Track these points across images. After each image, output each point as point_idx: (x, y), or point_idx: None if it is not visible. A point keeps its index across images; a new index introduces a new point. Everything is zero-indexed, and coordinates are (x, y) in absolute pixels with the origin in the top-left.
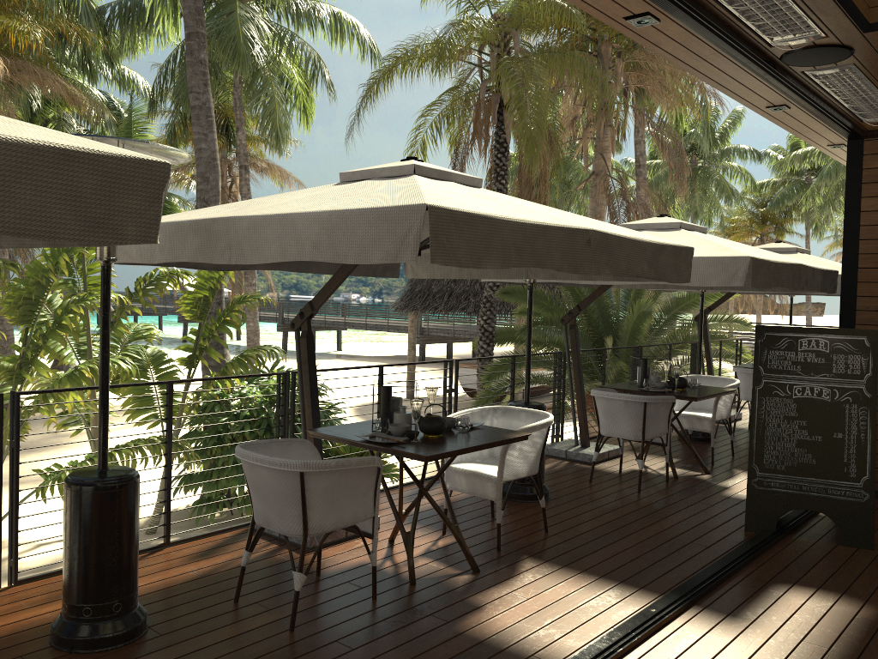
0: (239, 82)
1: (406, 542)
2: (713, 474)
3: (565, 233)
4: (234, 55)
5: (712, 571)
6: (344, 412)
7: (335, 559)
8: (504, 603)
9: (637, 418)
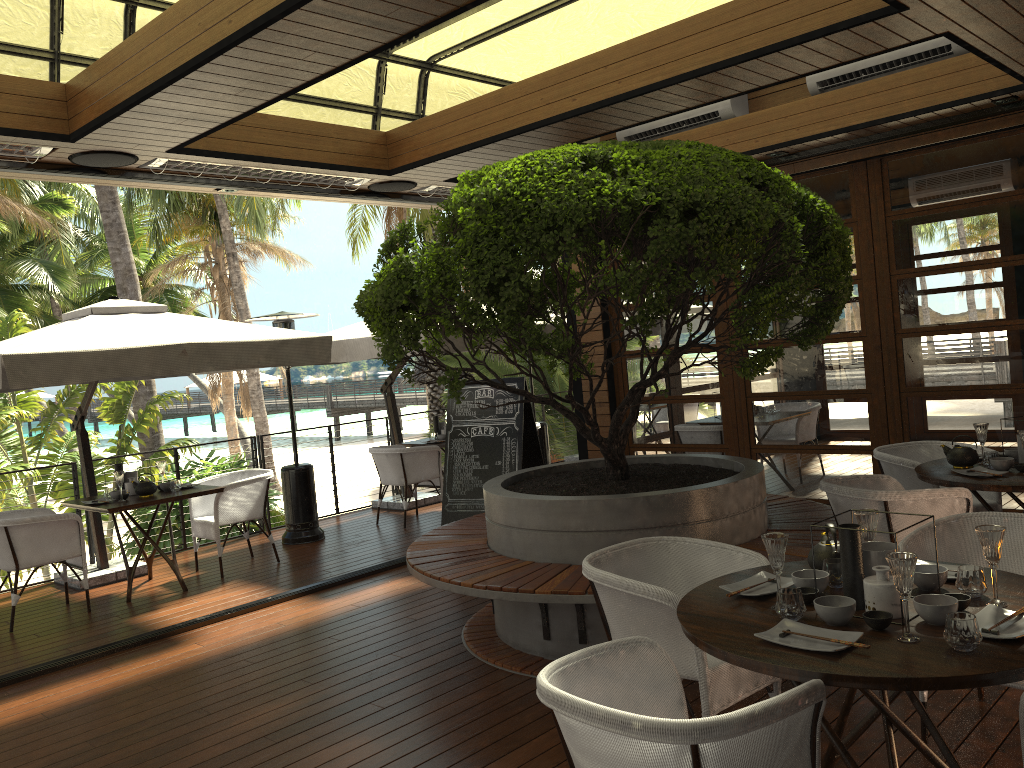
0: None
1: (128, 574)
2: None
3: (154, 350)
4: None
5: (357, 572)
6: (275, 492)
7: (92, 594)
8: (177, 605)
9: (398, 467)
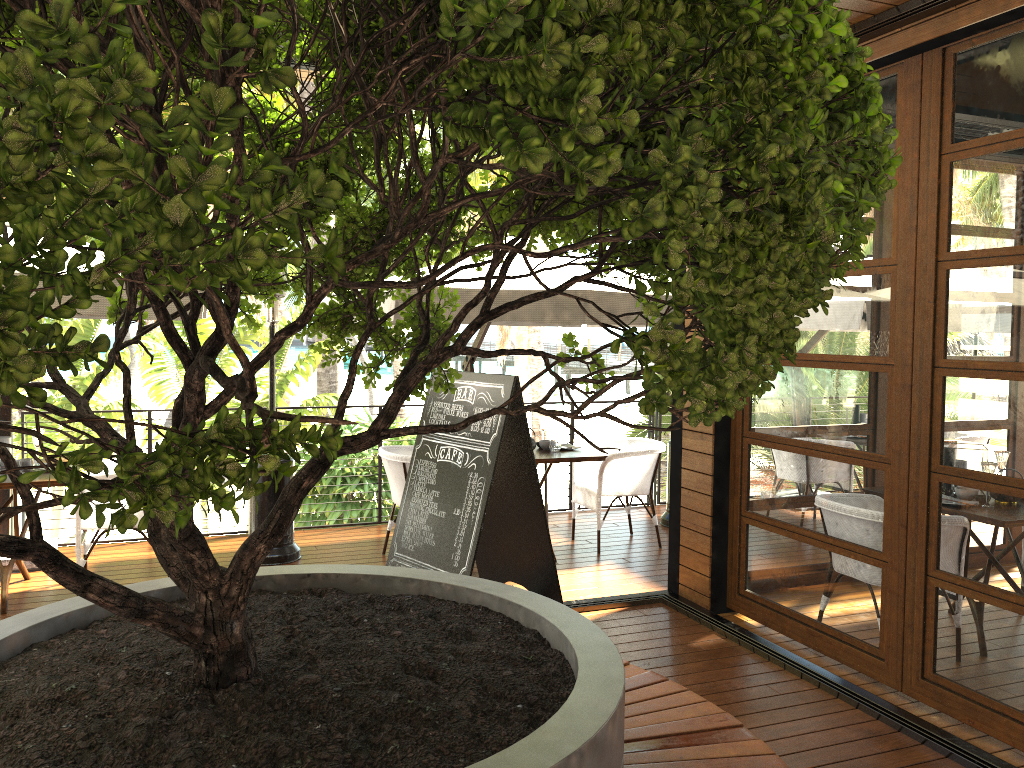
0: None
1: None
2: (558, 563)
3: None
4: None
5: None
6: None
7: None
8: None
9: (401, 481)
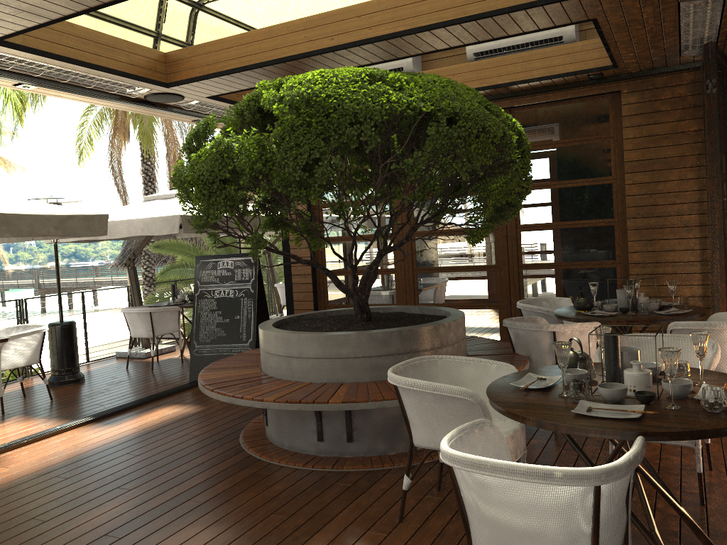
0: None
1: None
2: None
3: None
4: None
5: (129, 404)
6: None
7: None
8: None
9: (147, 323)
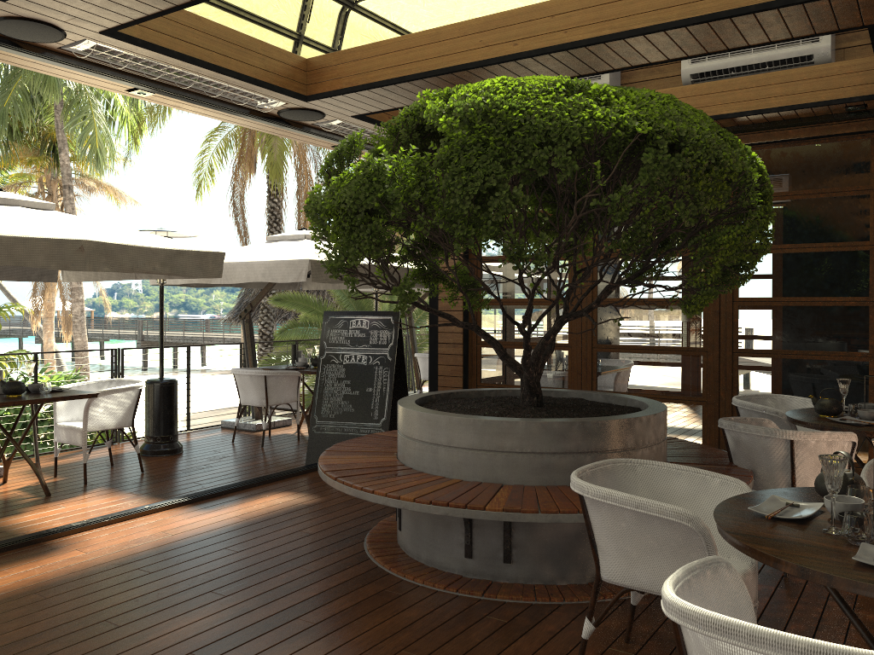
0: (61, 105)
1: None
2: None
3: (51, 242)
4: (45, 80)
5: (232, 485)
6: None
7: None
8: (43, 510)
9: (261, 388)
